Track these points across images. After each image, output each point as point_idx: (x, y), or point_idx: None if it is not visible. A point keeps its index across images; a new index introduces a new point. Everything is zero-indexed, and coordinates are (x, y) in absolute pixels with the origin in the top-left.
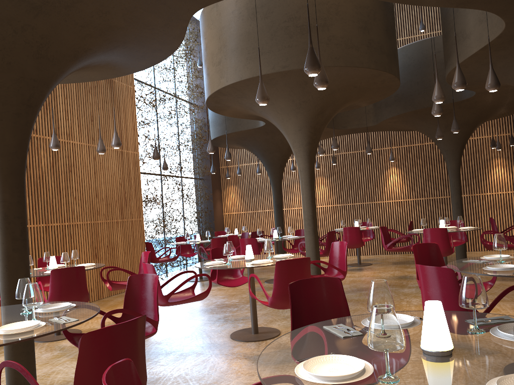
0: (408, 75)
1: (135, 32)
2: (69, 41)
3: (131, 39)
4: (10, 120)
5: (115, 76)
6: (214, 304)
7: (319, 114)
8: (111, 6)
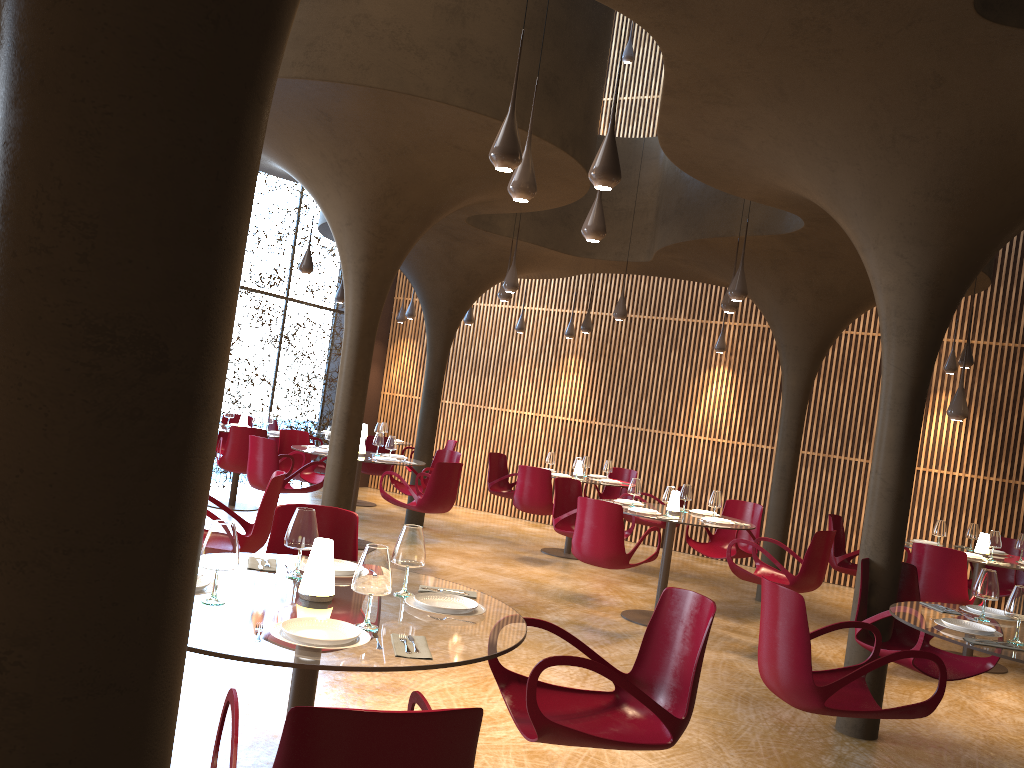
0: None
1: None
2: None
3: None
4: None
5: None
6: None
7: (389, 195)
8: None
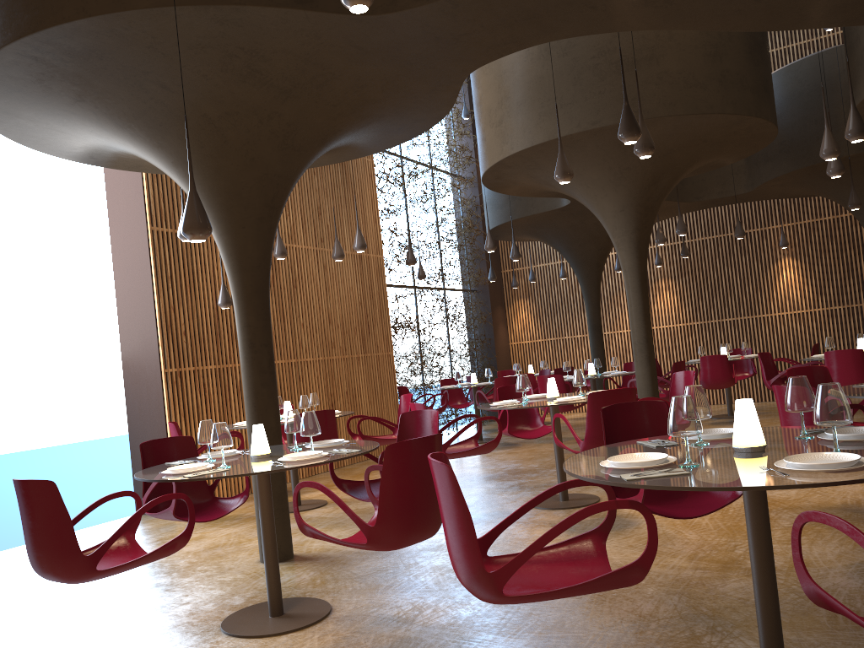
0: (800, 110)
1: (394, 103)
2: (317, 124)
3: (388, 112)
4: (252, 226)
5: (362, 155)
6: (503, 469)
7: (651, 184)
8: (368, 78)
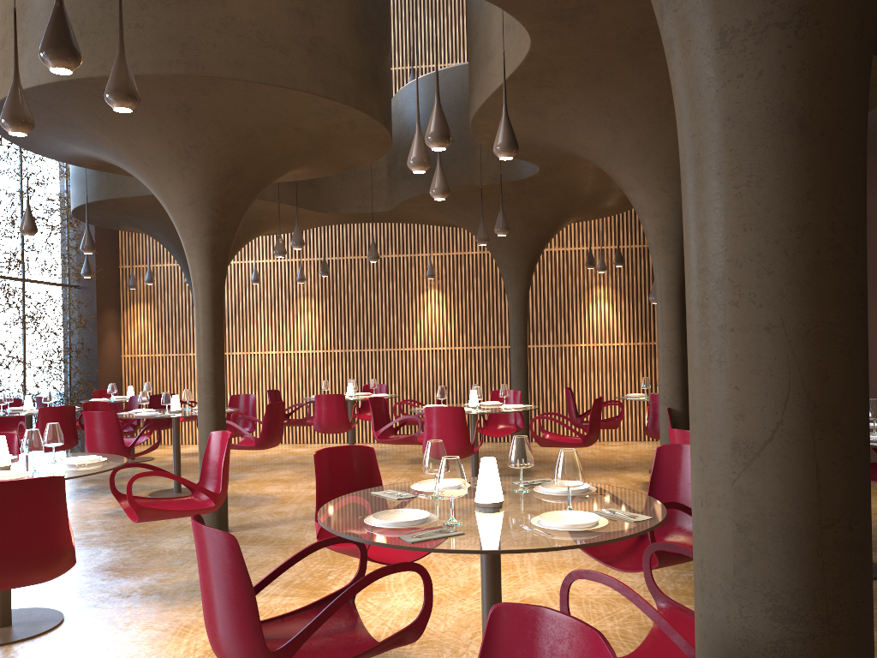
0: None
1: None
2: None
3: None
4: None
5: None
6: None
7: (232, 175)
8: None
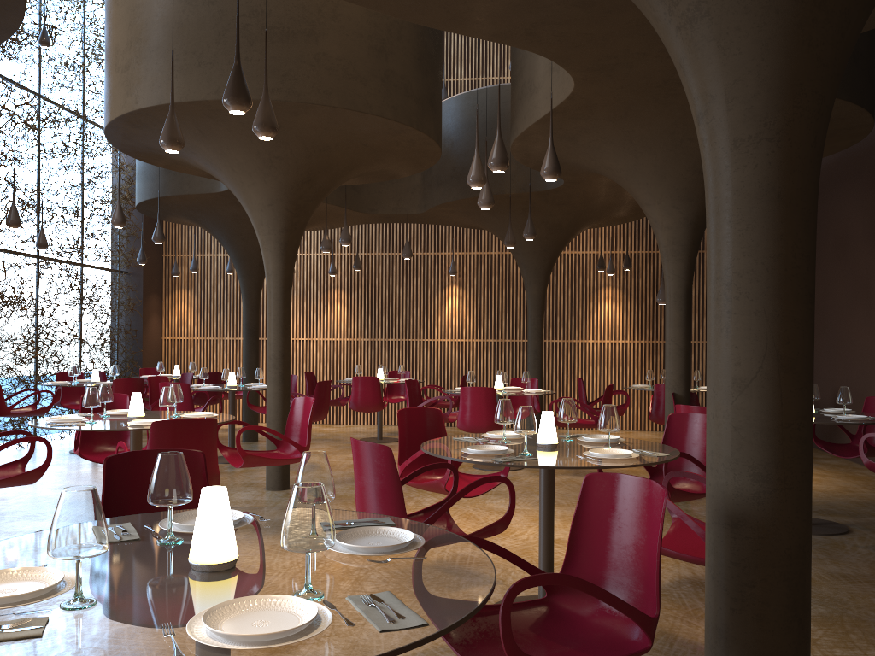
0: (474, 139)
1: None
2: None
3: None
4: None
5: None
6: None
7: (306, 181)
8: None
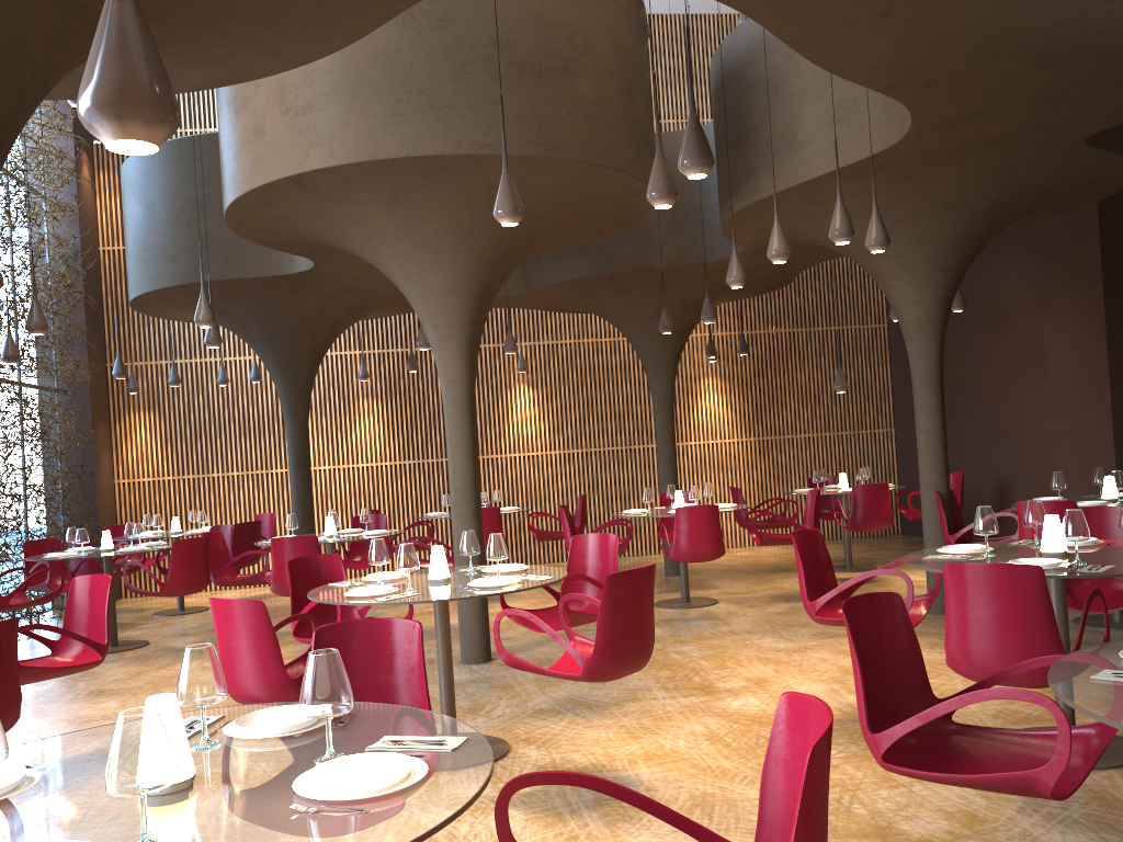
0: None
1: None
2: None
3: (252, 13)
4: None
5: None
6: None
7: (502, 258)
8: None
